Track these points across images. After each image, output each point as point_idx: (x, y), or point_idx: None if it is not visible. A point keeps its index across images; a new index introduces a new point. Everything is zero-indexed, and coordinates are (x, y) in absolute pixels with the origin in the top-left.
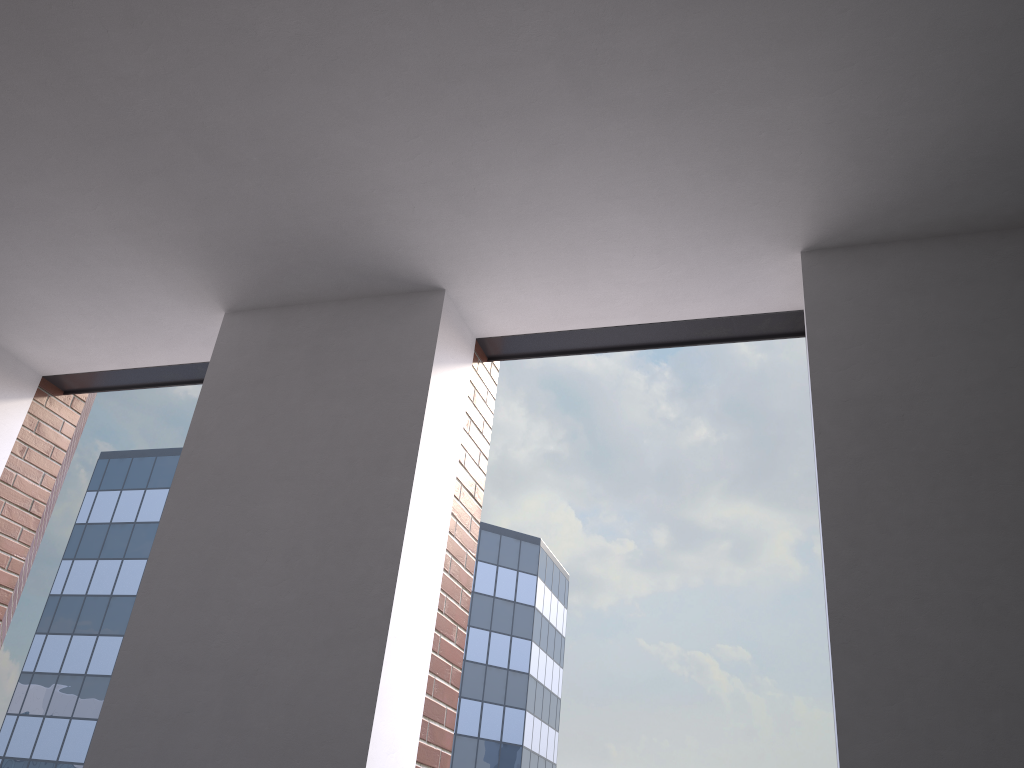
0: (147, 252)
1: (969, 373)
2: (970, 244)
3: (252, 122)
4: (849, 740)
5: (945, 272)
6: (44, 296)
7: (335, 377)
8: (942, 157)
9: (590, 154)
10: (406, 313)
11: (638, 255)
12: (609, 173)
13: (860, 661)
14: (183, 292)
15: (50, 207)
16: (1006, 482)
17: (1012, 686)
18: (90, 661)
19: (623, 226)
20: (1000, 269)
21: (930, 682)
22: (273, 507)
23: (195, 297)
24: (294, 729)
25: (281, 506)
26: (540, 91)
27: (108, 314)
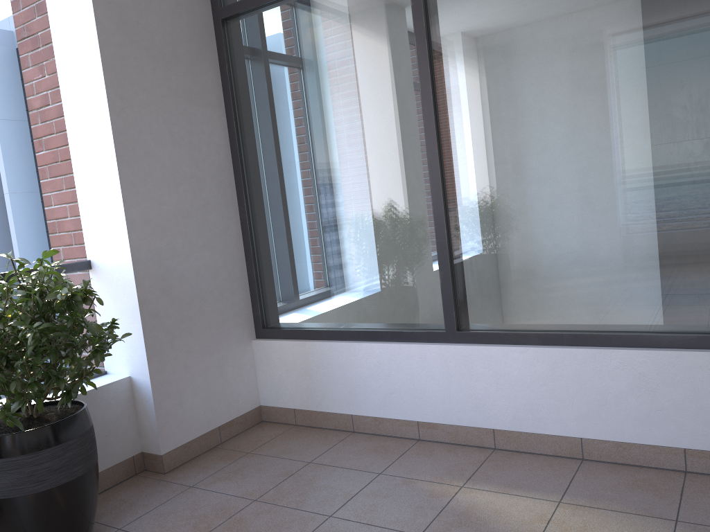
0: None
1: (165, 3)
2: None
3: None
4: (128, 206)
5: None
6: None
7: None
8: None
9: None
10: None
11: None
12: None
13: (130, 165)
14: None
15: None
16: (181, 72)
17: (185, 174)
18: None
19: None
20: None
21: (158, 175)
22: None
23: None
24: None
25: None
26: None
27: None
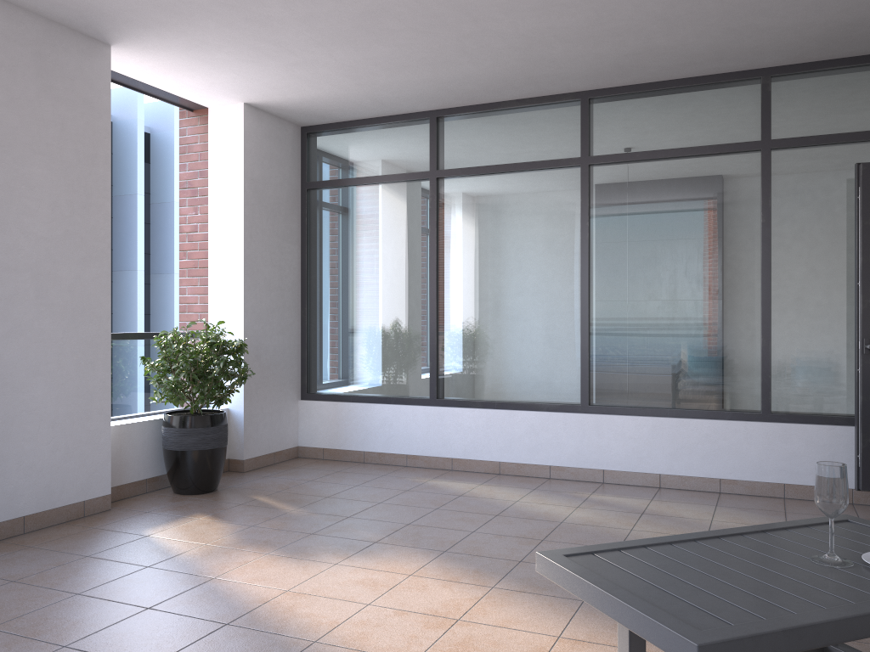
0: None
1: (277, 178)
2: (282, 124)
3: (197, 3)
4: (246, 301)
5: (276, 133)
6: None
7: (56, 85)
8: (312, 110)
9: (258, 68)
10: (91, 53)
11: (204, 81)
12: (251, 72)
13: (249, 277)
14: None
15: None
16: (281, 221)
17: (275, 285)
18: None
19: (220, 77)
20: (287, 139)
21: (262, 284)
22: (36, 172)
23: None
24: (76, 303)
25: (41, 172)
26: (284, 59)
27: None
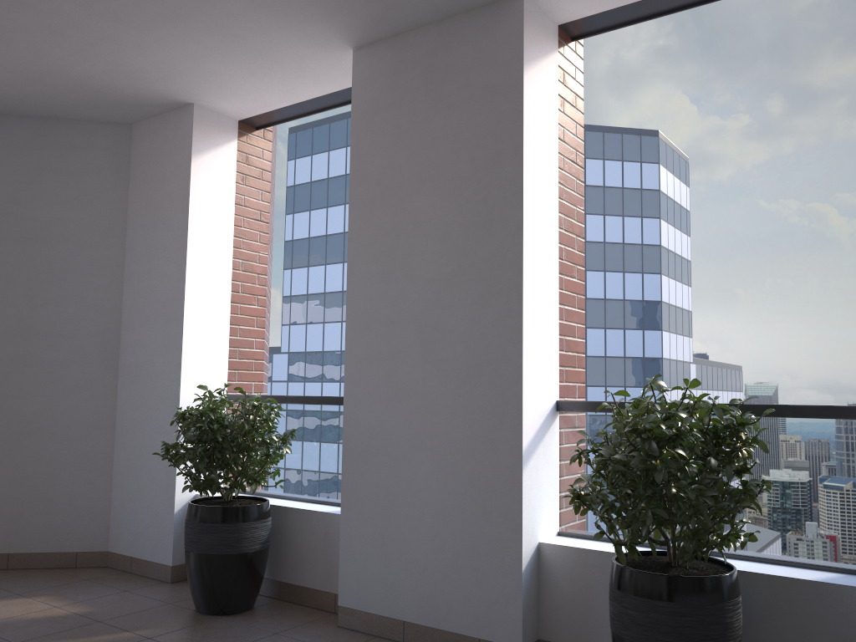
0: (283, 19)
1: None
2: None
3: None
4: None
5: None
6: (222, 67)
7: (448, 91)
8: None
9: None
10: (494, 22)
11: None
12: None
13: None
14: (318, 42)
15: (206, 4)
16: None
17: None
18: (325, 283)
19: None
20: None
21: None
22: (423, 204)
23: (327, 44)
24: (470, 357)
25: (429, 202)
26: None
27: (269, 69)
